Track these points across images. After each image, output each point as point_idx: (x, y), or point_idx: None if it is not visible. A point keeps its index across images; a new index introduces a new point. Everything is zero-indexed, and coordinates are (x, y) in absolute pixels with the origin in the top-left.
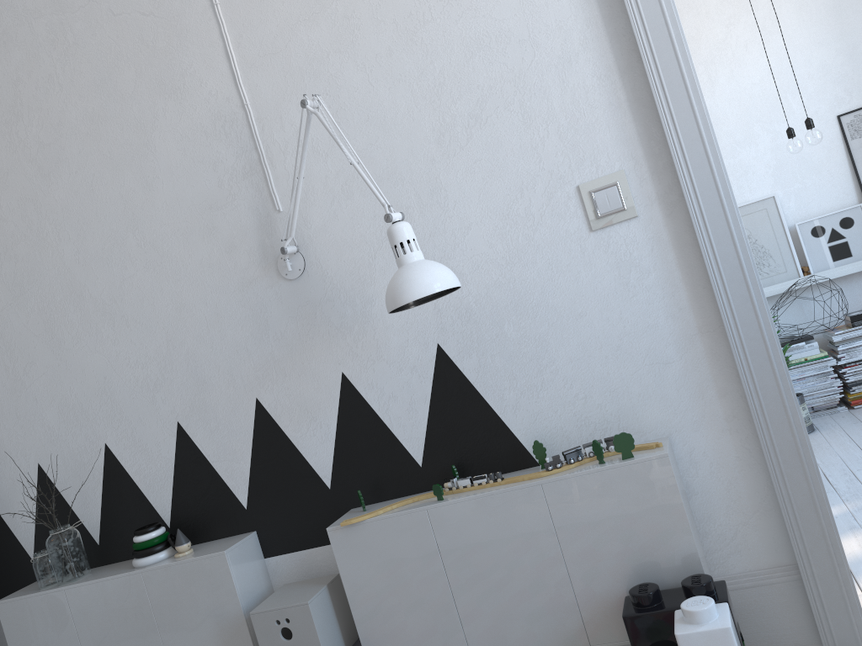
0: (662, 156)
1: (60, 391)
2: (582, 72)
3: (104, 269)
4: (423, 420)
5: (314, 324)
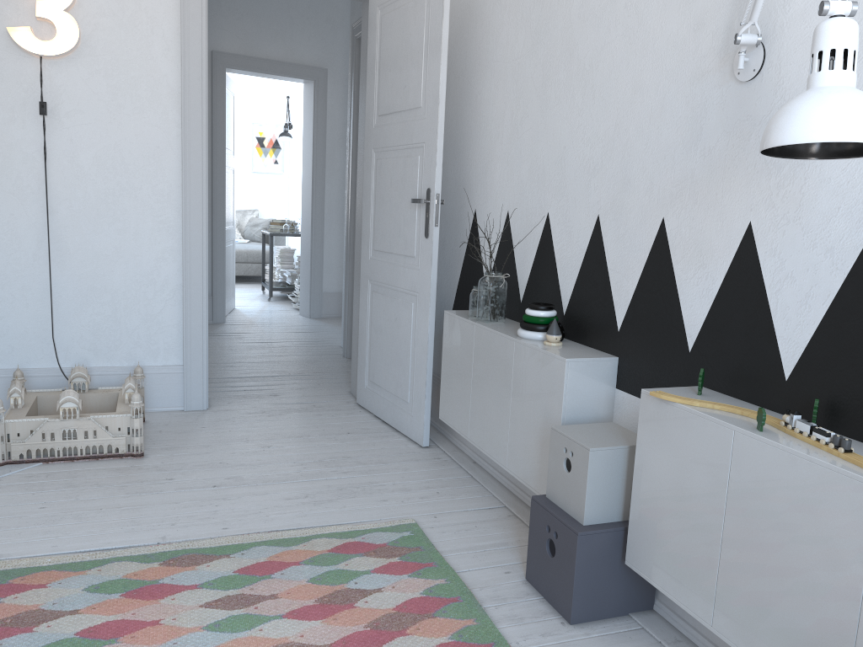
0: None
1: (535, 149)
2: None
3: (594, 29)
4: (812, 324)
5: (744, 148)
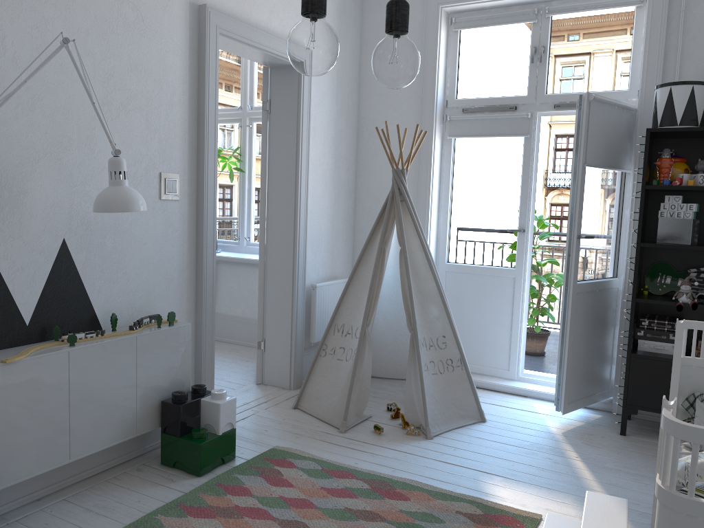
0: (193, 175)
1: None
2: (175, 115)
3: None
4: (39, 290)
5: None
